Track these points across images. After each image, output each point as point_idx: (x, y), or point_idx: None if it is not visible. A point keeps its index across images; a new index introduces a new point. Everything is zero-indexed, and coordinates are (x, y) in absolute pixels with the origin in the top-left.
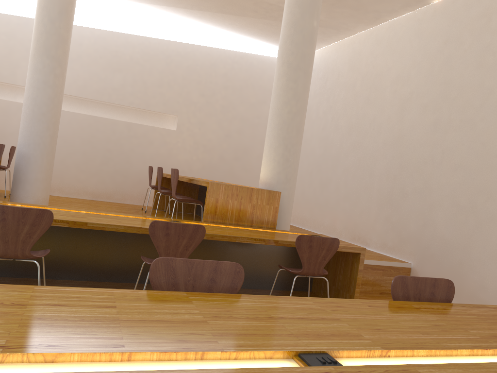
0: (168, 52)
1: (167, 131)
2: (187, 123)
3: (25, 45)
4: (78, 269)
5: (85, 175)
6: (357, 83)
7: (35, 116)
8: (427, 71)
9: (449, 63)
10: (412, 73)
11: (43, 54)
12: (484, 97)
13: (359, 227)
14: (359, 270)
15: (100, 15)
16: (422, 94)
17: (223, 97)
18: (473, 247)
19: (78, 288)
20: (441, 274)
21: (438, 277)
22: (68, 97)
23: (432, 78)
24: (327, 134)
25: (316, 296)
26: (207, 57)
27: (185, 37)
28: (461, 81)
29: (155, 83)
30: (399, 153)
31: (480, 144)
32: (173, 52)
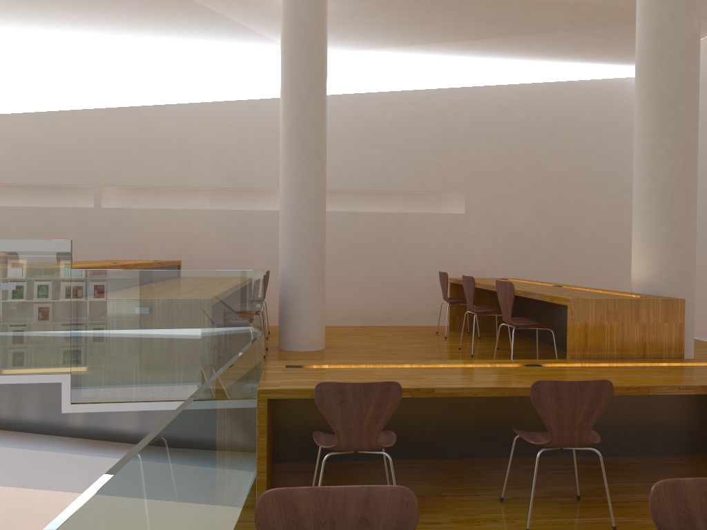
0: (440, 105)
1: (452, 217)
2: (479, 201)
3: (259, 136)
4: (407, 444)
5: (351, 293)
6: None
7: (297, 231)
8: None
9: None
10: None
11: (297, 148)
12: None
13: None
14: None
15: (344, 75)
16: None
17: (526, 154)
18: None
19: None
20: None
21: None
22: None
23: None
24: None
25: None
26: (495, 101)
27: (459, 79)
28: None
29: (427, 152)
30: None
31: None
32: (447, 103)
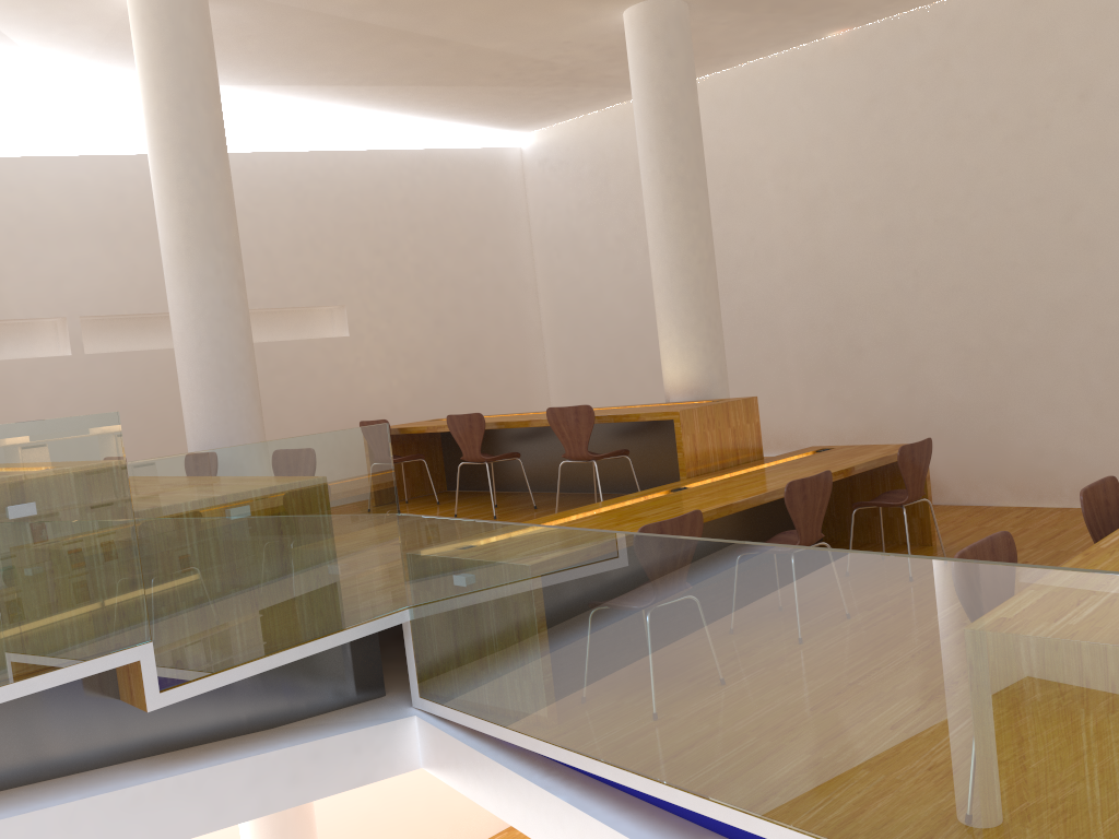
0: (295, 178)
1: (335, 343)
2: (365, 316)
3: (4, 224)
4: None
5: None
6: None
7: (228, 378)
8: (847, 149)
9: (888, 135)
10: (817, 154)
11: (209, 245)
12: (969, 182)
13: (775, 424)
14: (927, 477)
15: (137, 123)
16: (849, 187)
17: (413, 248)
18: (1010, 402)
19: (1108, 537)
20: (964, 455)
21: (959, 460)
22: (114, 321)
23: (860, 160)
24: (642, 278)
25: (843, 542)
26: (365, 173)
27: (311, 139)
28: (920, 161)
29: (288, 248)
30: (826, 287)
31: (981, 253)
32: (304, 174)
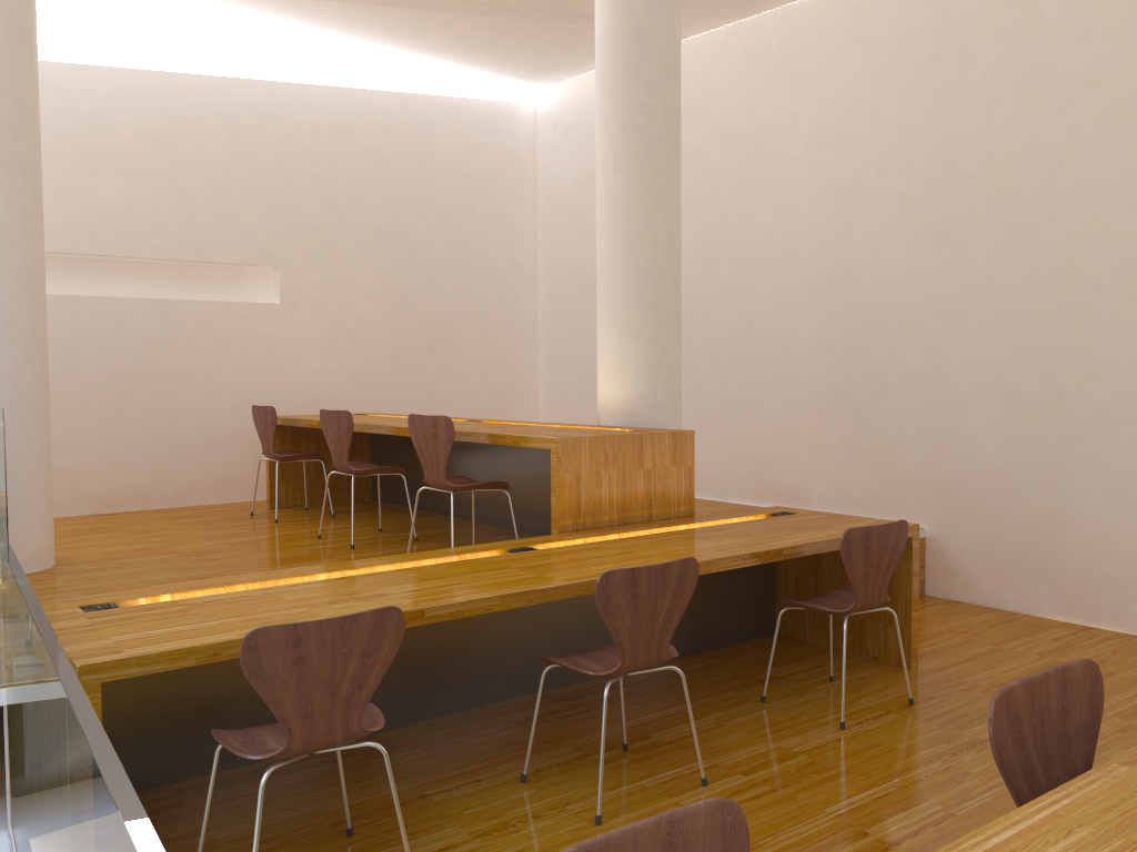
0: (230, 109)
1: (260, 310)
2: (304, 282)
3: None
4: None
5: (68, 453)
6: (710, 150)
7: None
8: (896, 119)
9: (949, 102)
10: (858, 125)
11: None
12: (1048, 171)
13: (775, 468)
14: (913, 573)
15: None
16: (893, 170)
17: (377, 208)
18: (1070, 477)
19: (993, 827)
20: (1002, 541)
21: (995, 547)
22: None
23: (911, 135)
24: None
25: (799, 643)
26: (324, 113)
27: (261, 66)
28: (986, 139)
29: (210, 190)
30: (852, 299)
31: (1054, 270)
32: (243, 106)
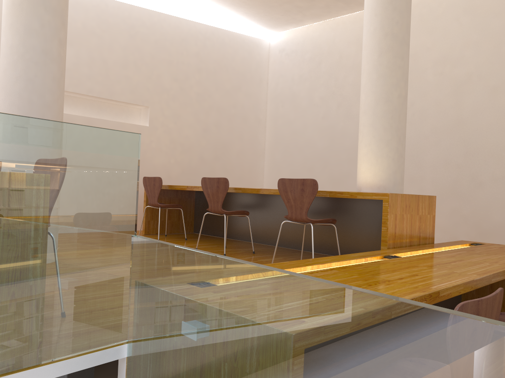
0: (131, 21)
1: (138, 128)
2: (161, 116)
3: None
4: None
5: None
6: None
7: (35, 111)
8: (491, 50)
9: None
10: (467, 53)
11: (39, 4)
12: None
13: None
14: None
15: None
16: (488, 75)
17: (197, 83)
18: None
19: None
20: None
21: None
22: None
23: (500, 58)
24: (333, 123)
25: None
26: (176, 30)
27: (146, 2)
28: None
29: (118, 62)
30: (460, 139)
31: None
32: (137, 21)
